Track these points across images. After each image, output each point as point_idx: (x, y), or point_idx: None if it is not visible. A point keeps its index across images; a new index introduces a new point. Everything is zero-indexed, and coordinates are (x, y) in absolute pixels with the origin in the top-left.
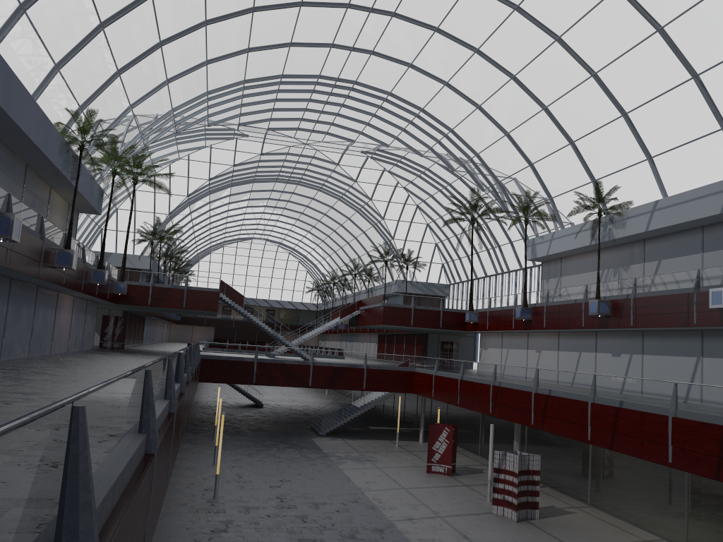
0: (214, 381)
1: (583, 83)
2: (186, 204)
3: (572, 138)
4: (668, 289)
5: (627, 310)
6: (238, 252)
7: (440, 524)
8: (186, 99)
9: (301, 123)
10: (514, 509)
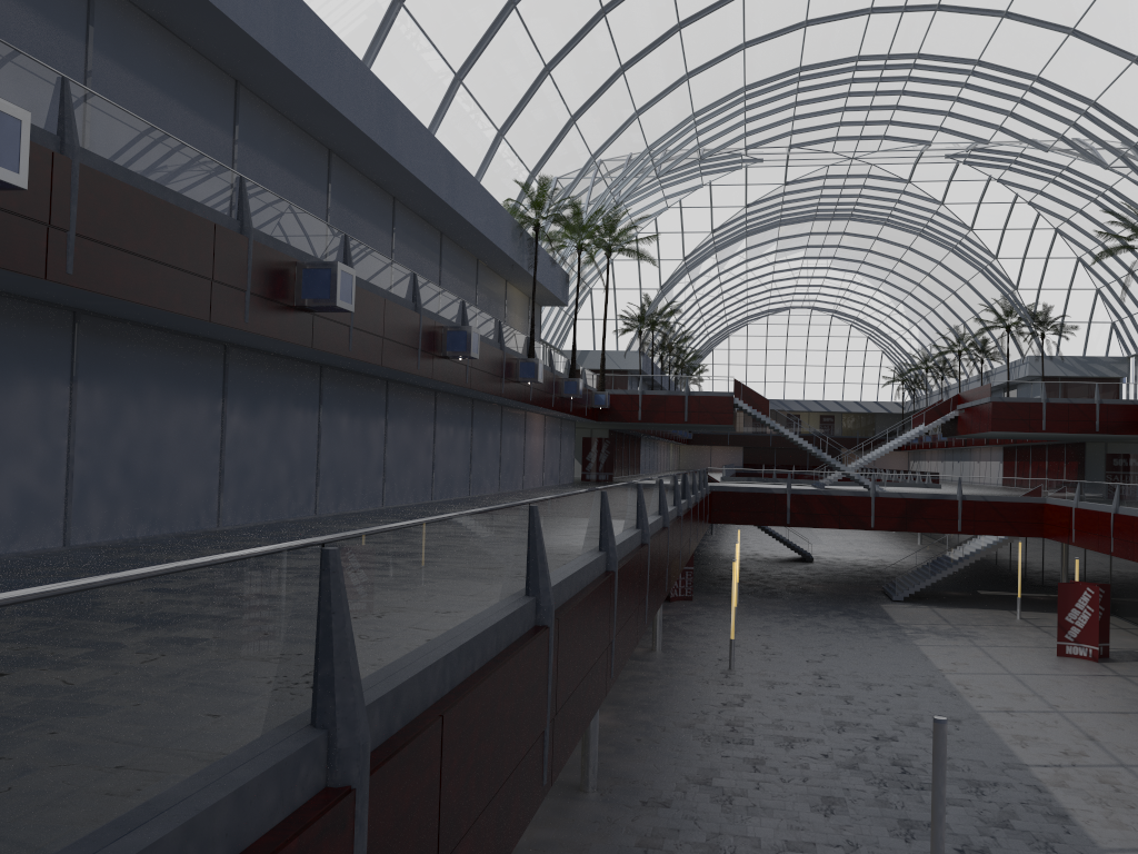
0: (731, 522)
1: None
2: (683, 271)
3: None
4: None
5: None
6: (770, 331)
7: (1055, 721)
8: (665, 130)
9: (840, 130)
10: None
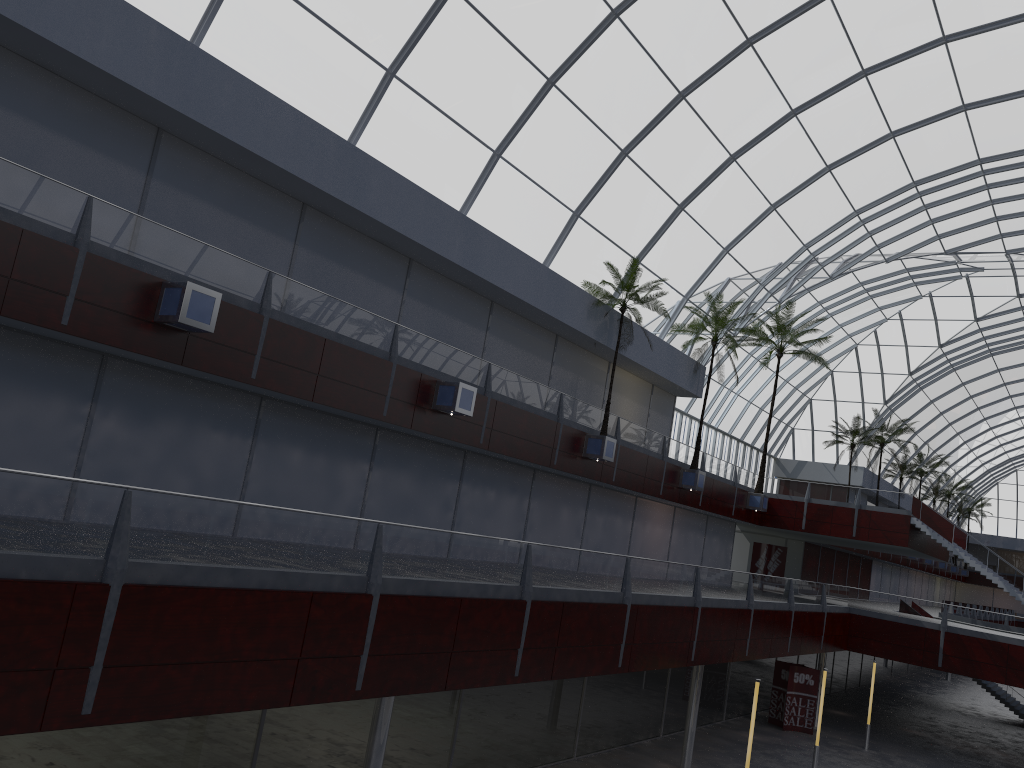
0: (870, 652)
1: None
2: (914, 387)
3: None
4: None
5: None
6: None
7: None
8: (821, 226)
9: None
10: None
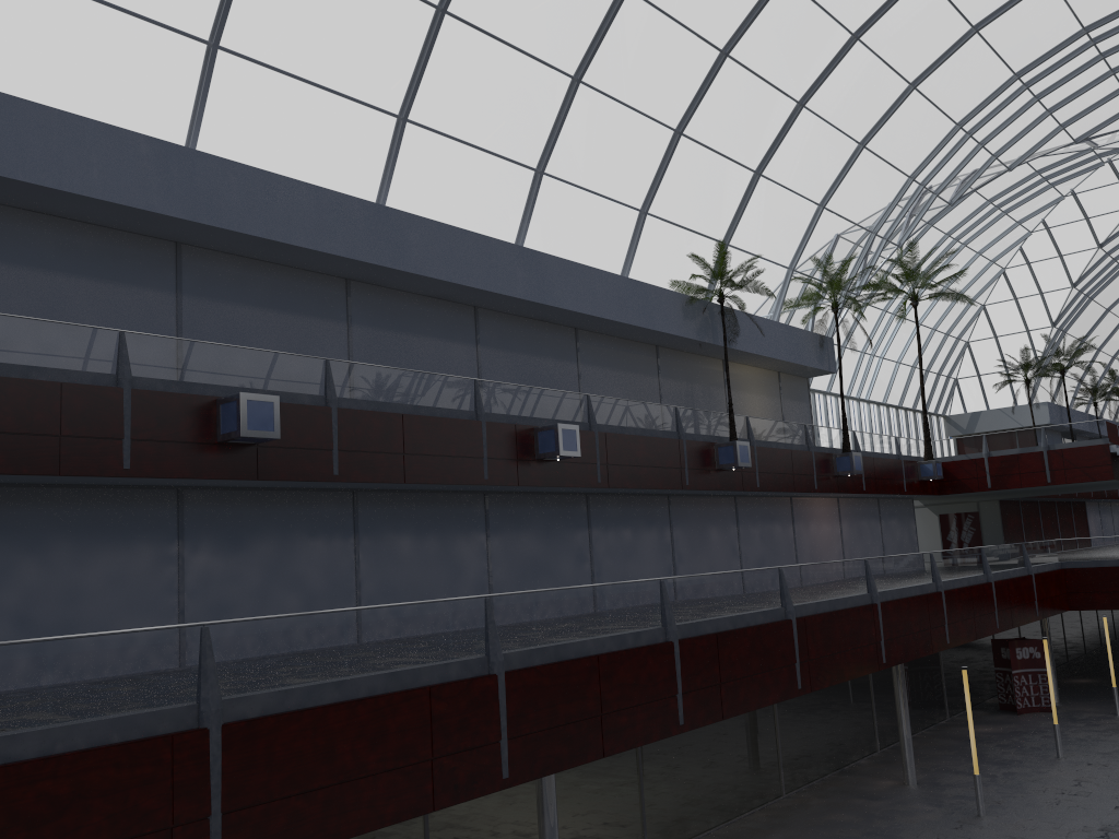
0: (1097, 607)
1: None
2: (1082, 299)
3: None
4: None
5: None
6: None
7: None
8: (923, 151)
9: None
10: None
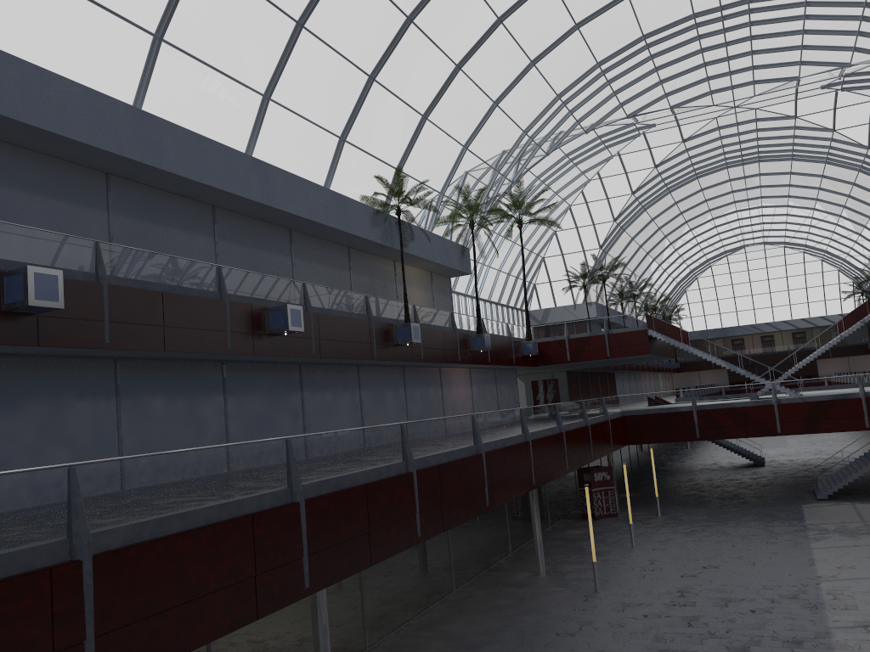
0: (646, 442)
1: None
2: (619, 230)
3: None
4: None
5: None
6: (732, 268)
7: None
8: (534, 113)
9: (710, 84)
10: None
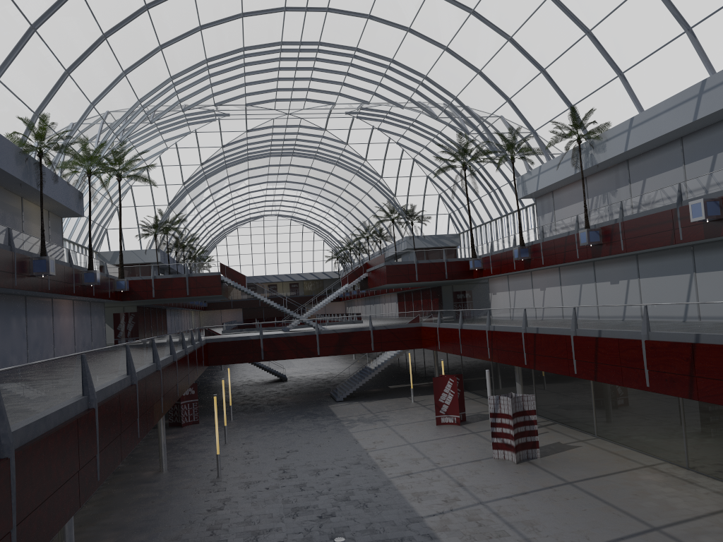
0: (223, 363)
1: (541, 6)
2: (184, 192)
3: (542, 66)
4: (653, 208)
5: (616, 235)
6: (253, 231)
7: (438, 475)
8: (151, 87)
9: (277, 94)
10: (513, 451)
